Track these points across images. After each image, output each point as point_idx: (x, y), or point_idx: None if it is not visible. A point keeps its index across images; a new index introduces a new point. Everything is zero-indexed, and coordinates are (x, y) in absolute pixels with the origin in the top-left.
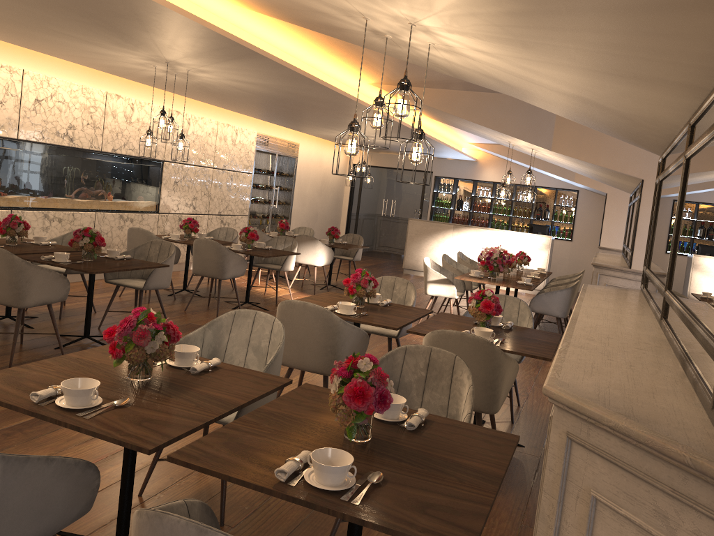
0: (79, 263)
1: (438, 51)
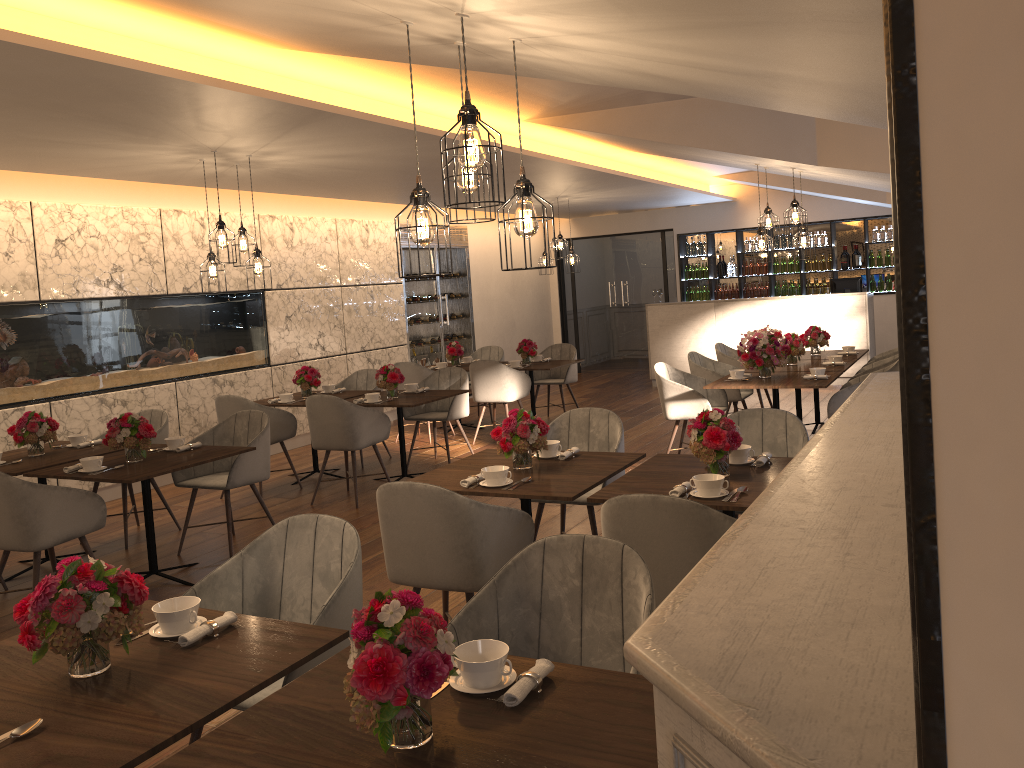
0: (118, 468)
1: (537, 49)
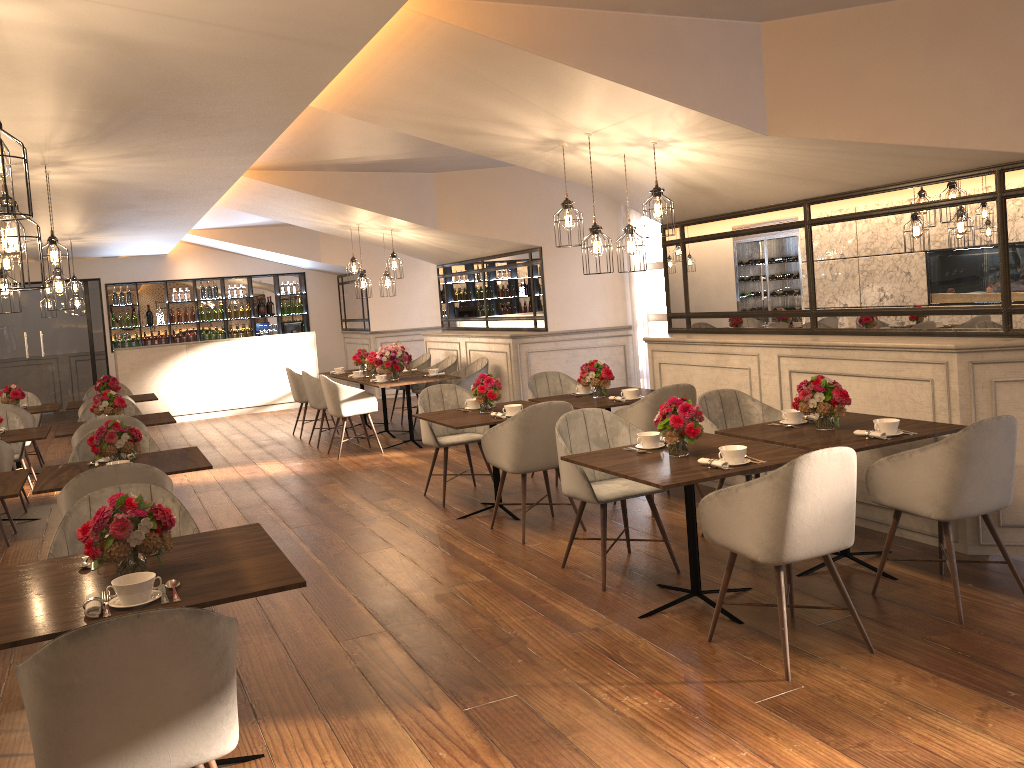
0: None
1: (611, 157)
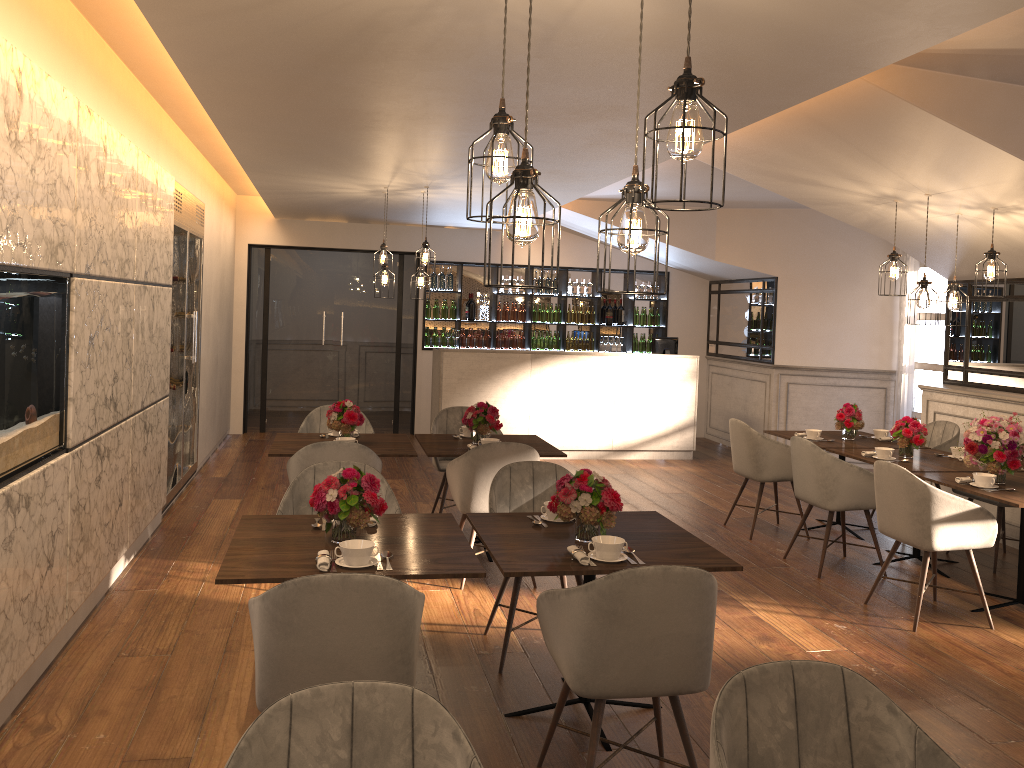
0: None
1: None
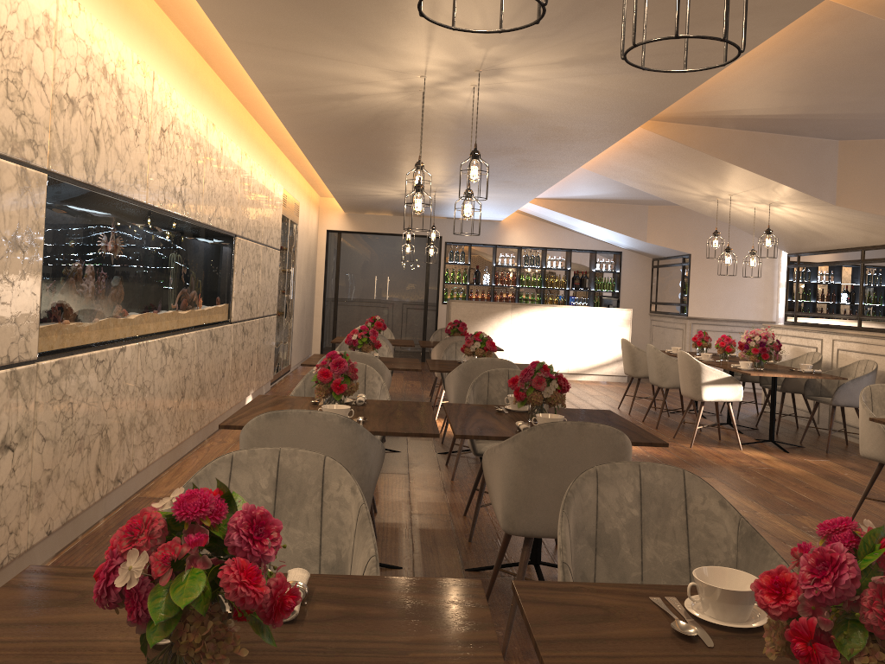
0: None
1: None
